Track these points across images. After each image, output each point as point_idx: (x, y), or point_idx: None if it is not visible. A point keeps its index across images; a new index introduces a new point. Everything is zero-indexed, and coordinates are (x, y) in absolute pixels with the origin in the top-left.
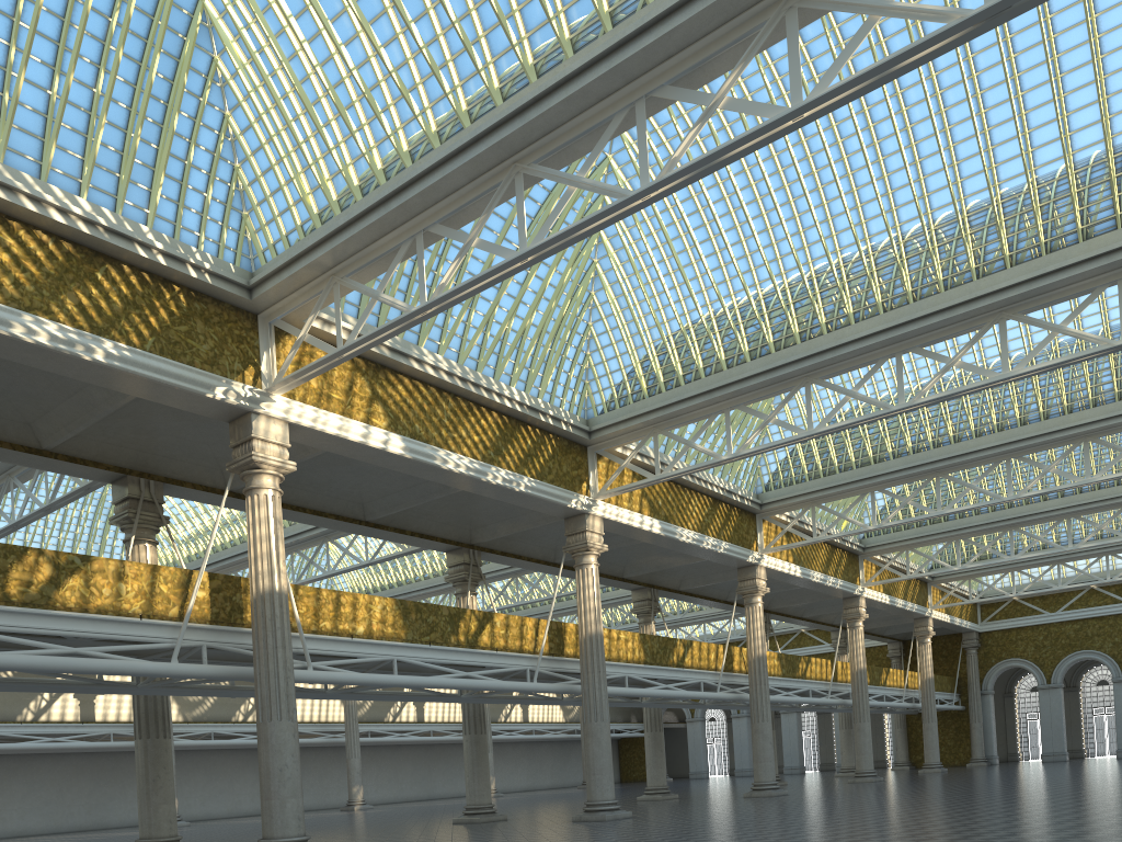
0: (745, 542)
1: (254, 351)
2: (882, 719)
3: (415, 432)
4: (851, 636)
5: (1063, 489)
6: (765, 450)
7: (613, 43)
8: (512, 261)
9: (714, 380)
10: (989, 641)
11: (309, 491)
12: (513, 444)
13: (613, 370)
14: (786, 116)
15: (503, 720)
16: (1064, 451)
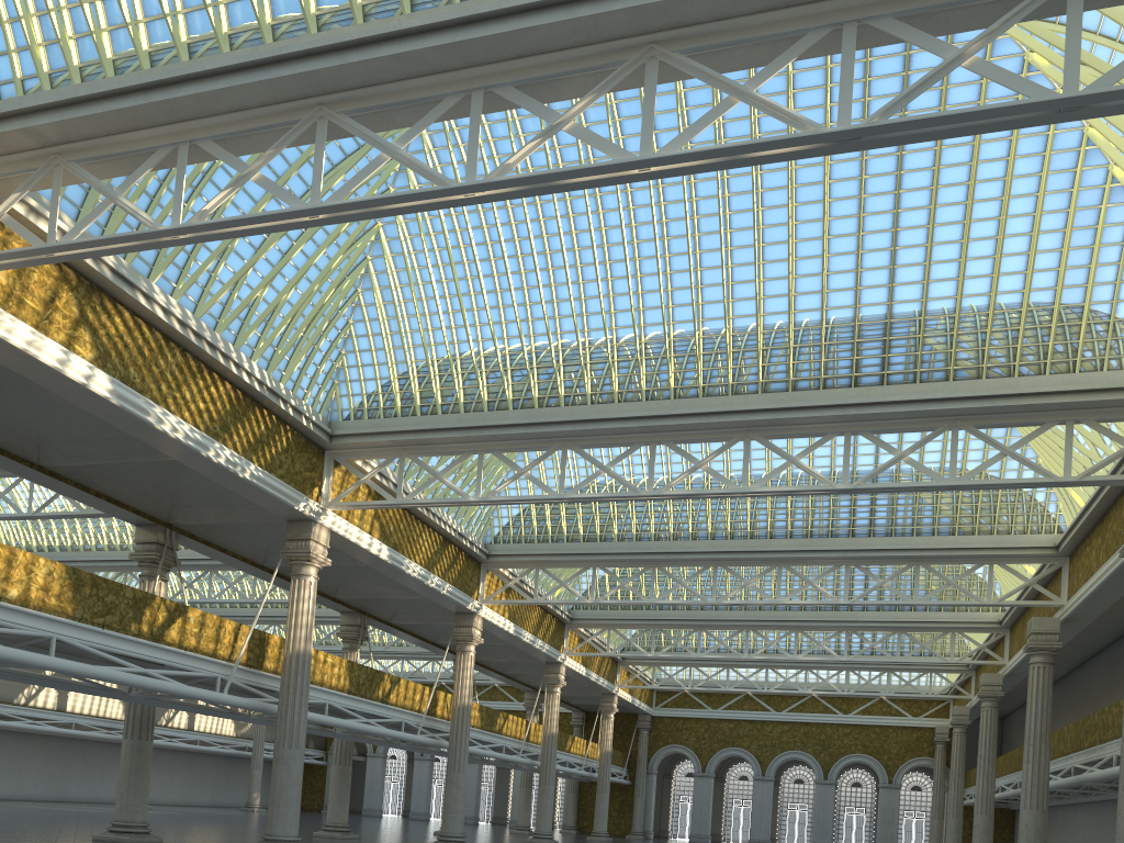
0: (468, 588)
1: None
2: (556, 782)
3: (129, 377)
4: (549, 700)
5: (757, 604)
6: (514, 501)
7: (462, 15)
8: (300, 212)
9: (474, 419)
10: (660, 726)
11: None
12: (244, 424)
13: (367, 377)
14: (634, 163)
15: (165, 724)
16: (752, 570)
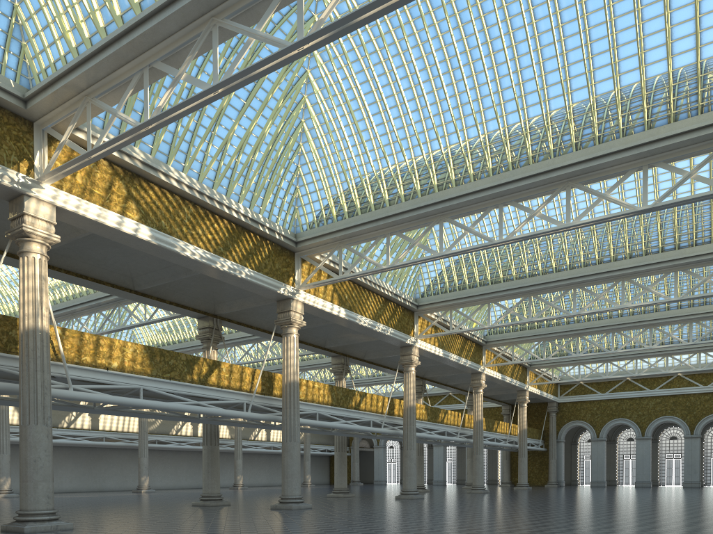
0: (406, 329)
1: (29, 149)
2: (497, 454)
3: (161, 226)
4: (475, 398)
5: (607, 310)
6: (411, 264)
7: None
8: (206, 91)
9: (380, 213)
10: (564, 409)
11: (90, 264)
12: (238, 244)
13: (314, 200)
14: None
15: (251, 439)
16: (613, 288)
